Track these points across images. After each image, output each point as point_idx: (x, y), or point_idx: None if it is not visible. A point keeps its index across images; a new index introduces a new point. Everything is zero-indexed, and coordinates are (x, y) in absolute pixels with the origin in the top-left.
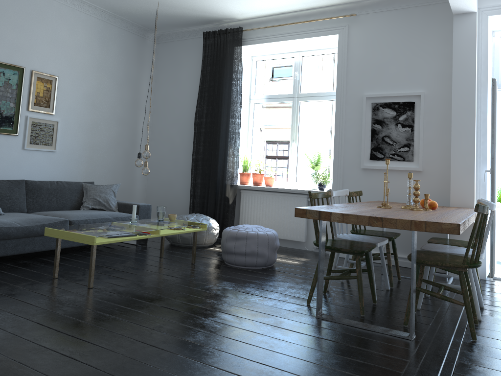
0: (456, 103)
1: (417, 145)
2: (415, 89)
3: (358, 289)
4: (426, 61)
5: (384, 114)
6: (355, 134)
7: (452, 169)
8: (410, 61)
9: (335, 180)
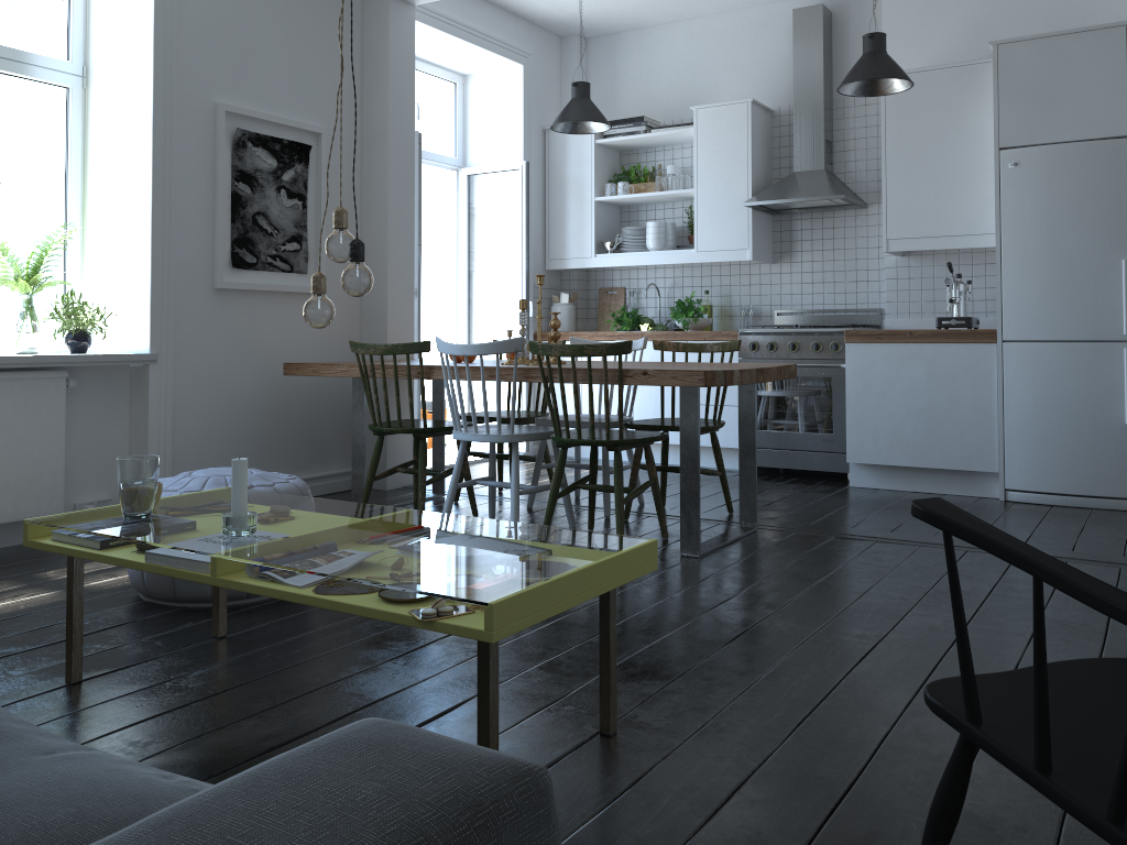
0: (394, 167)
1: (312, 239)
2: (308, 118)
3: (660, 499)
4: (324, 65)
5: (257, 162)
6: (199, 201)
7: (390, 291)
8: (300, 54)
9: (159, 321)
